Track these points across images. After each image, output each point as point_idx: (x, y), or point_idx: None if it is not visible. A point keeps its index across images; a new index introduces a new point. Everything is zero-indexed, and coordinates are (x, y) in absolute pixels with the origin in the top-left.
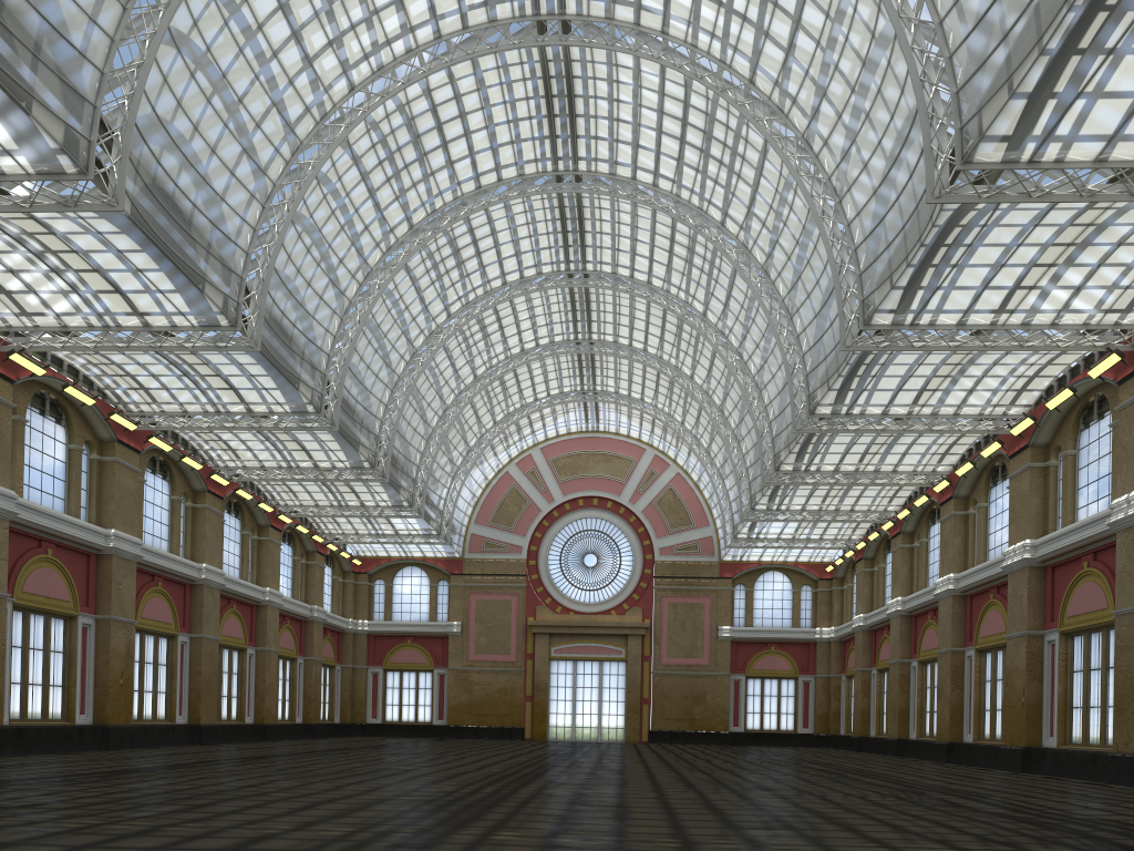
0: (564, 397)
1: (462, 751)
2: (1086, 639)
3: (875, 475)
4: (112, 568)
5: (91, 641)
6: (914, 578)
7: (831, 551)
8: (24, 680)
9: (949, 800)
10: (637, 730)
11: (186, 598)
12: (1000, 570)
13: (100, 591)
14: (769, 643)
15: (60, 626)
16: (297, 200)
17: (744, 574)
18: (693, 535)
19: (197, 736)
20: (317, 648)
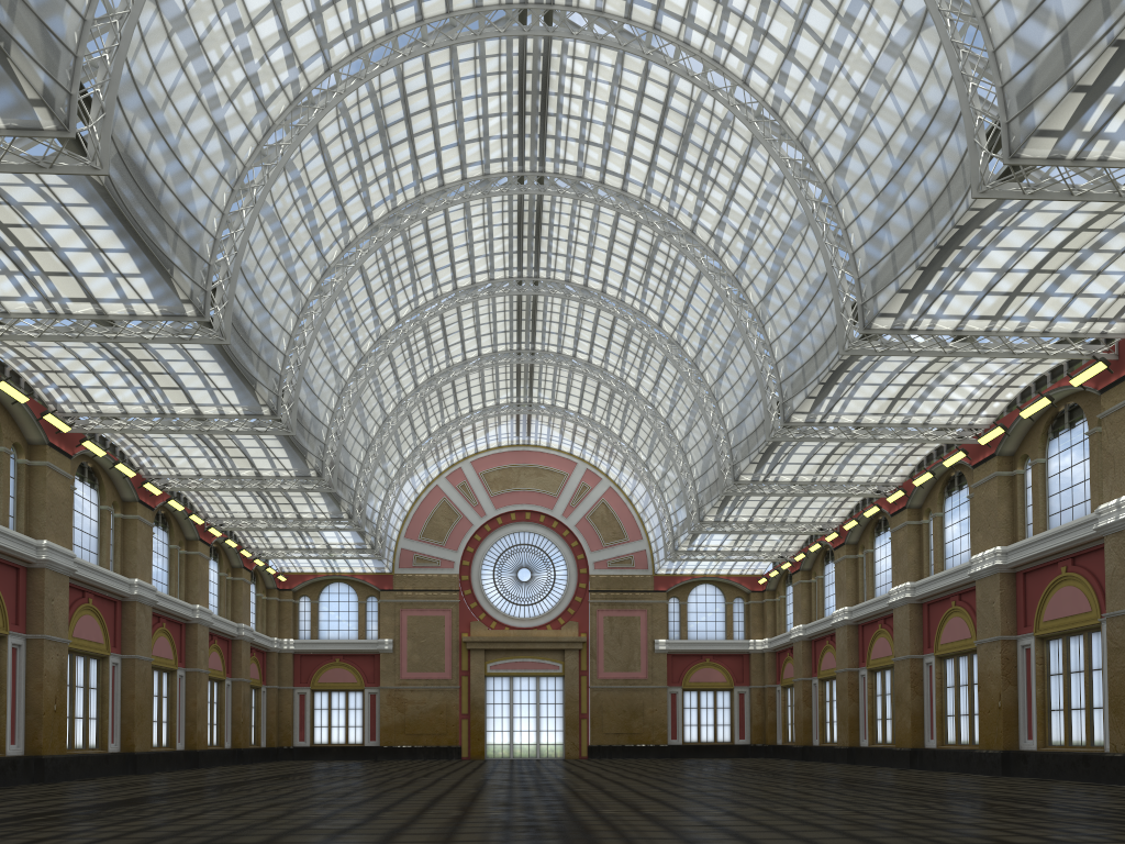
0: (499, 409)
1: (425, 772)
2: (1065, 643)
3: (831, 486)
4: (44, 583)
5: (21, 663)
6: (859, 588)
7: (749, 565)
8: None
9: (1014, 806)
10: (576, 746)
11: (117, 616)
12: (965, 577)
13: (30, 608)
14: (704, 655)
15: None
16: (268, 184)
17: (678, 587)
18: (627, 549)
19: (131, 765)
20: (245, 669)
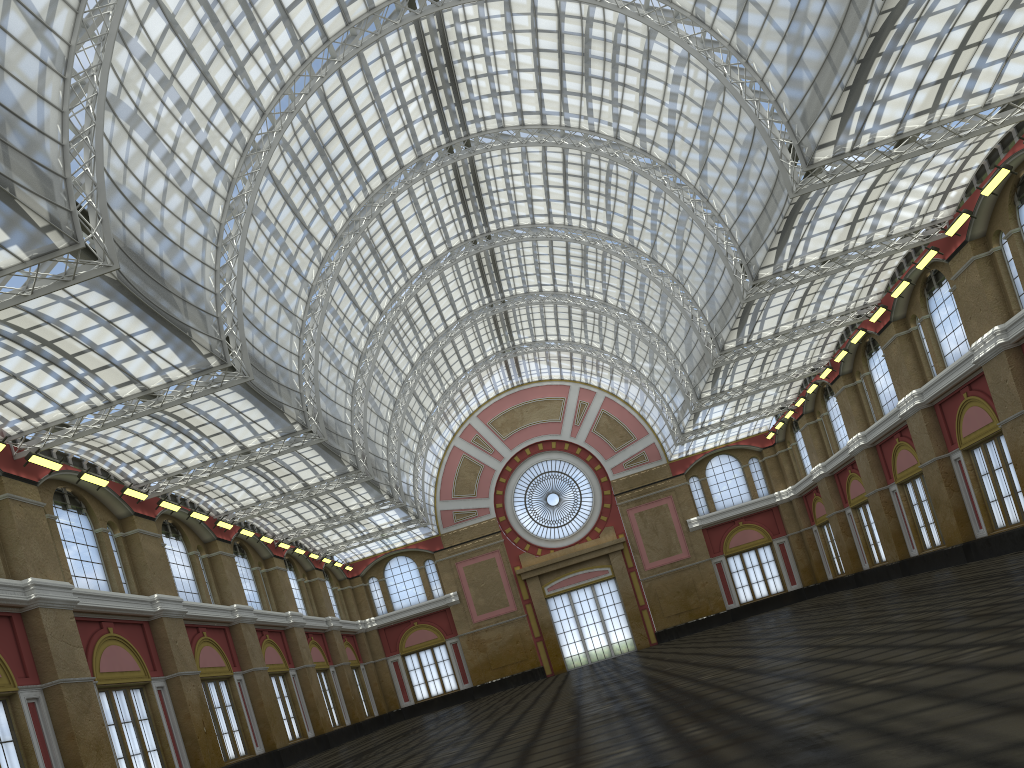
0: (488, 361)
1: (522, 696)
2: None
3: (812, 326)
4: (166, 630)
5: (168, 701)
6: (866, 412)
7: (752, 426)
8: (126, 753)
9: None
10: (644, 636)
11: (229, 640)
12: (970, 366)
13: (161, 653)
14: (736, 520)
15: (139, 695)
16: (243, 231)
17: (694, 467)
18: (637, 447)
19: (278, 760)
20: (342, 654)
